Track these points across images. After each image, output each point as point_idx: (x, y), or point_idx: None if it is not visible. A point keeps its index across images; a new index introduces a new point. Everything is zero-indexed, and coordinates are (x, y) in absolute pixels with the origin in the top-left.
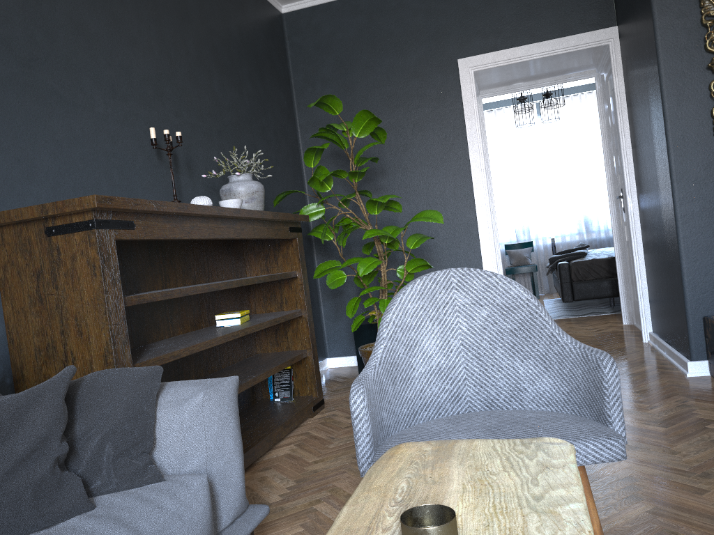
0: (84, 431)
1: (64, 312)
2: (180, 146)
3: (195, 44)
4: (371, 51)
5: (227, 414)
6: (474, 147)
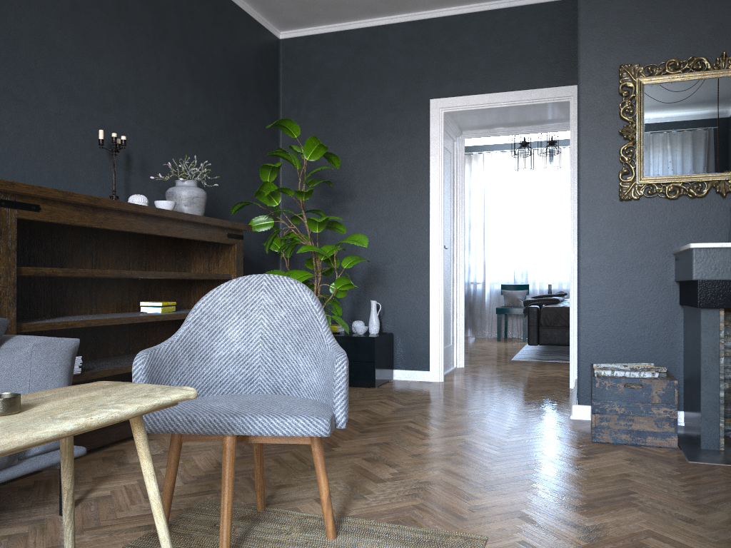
0: None
1: None
2: (135, 149)
3: (170, 60)
4: (355, 83)
5: (55, 365)
6: (435, 183)
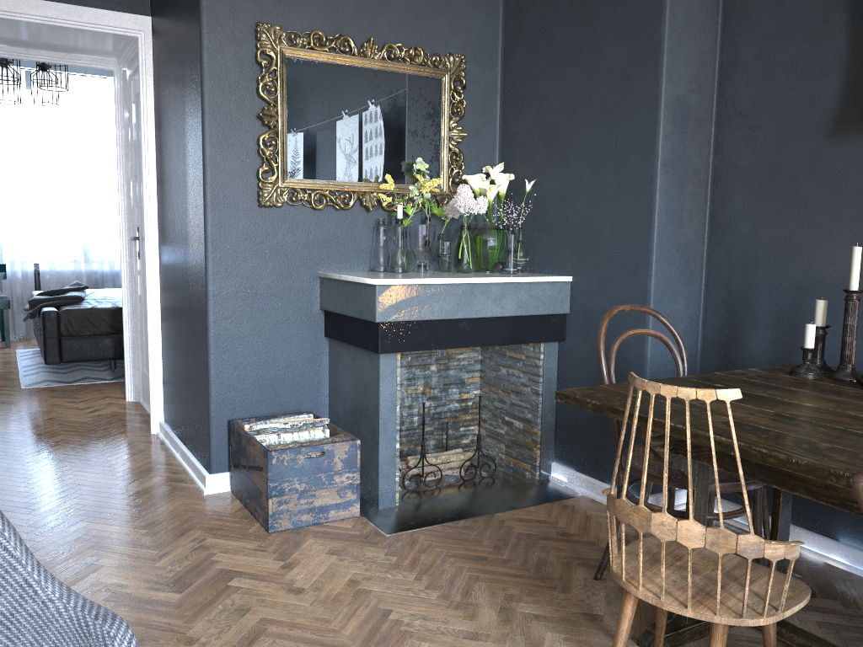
0: None
1: None
2: None
3: None
4: None
5: None
6: None
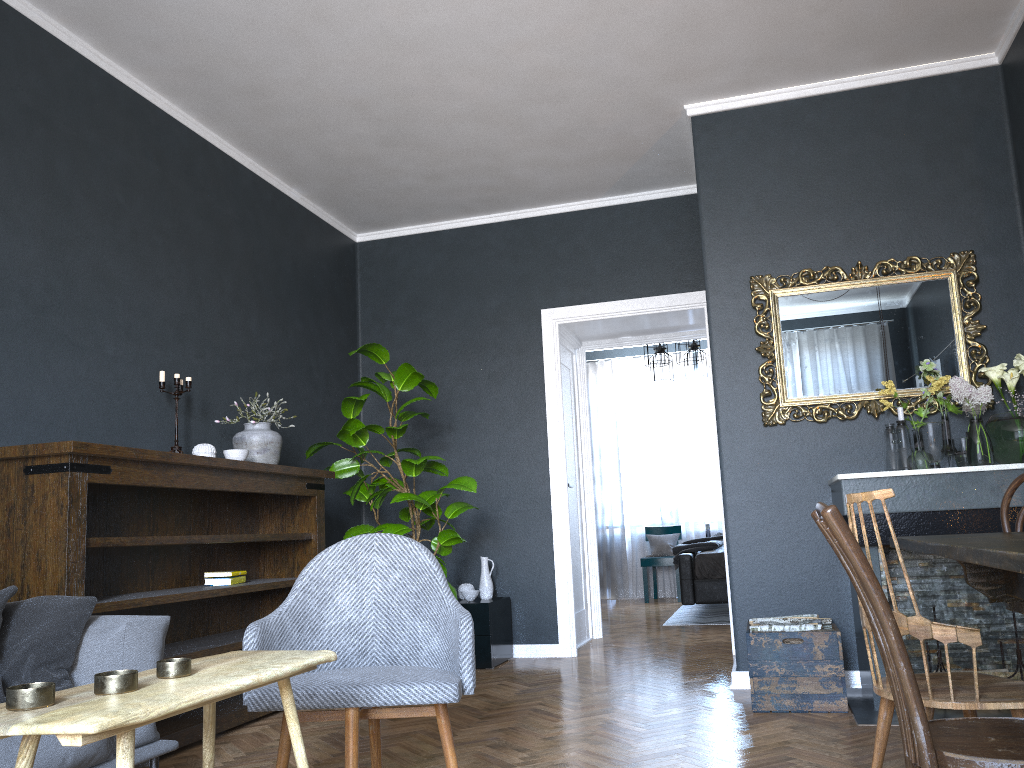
0: (13, 642)
1: (28, 546)
2: (197, 388)
3: (234, 282)
4: (449, 292)
5: (148, 646)
6: (553, 408)
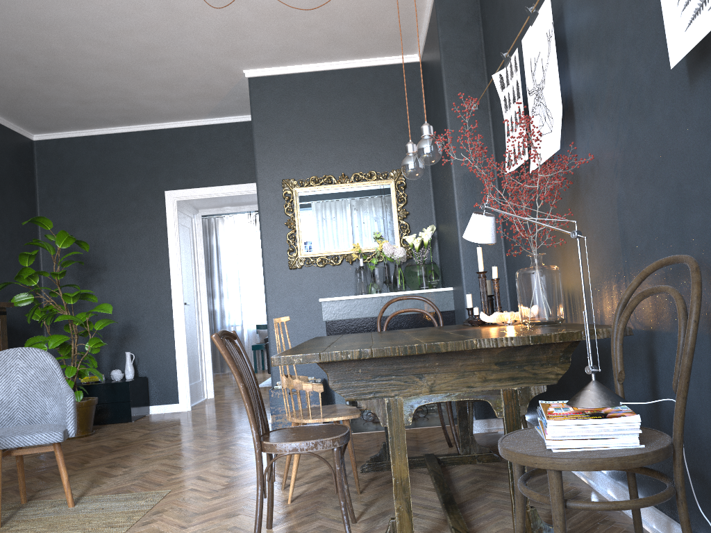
0: None
1: None
2: None
3: None
4: (102, 177)
5: None
6: (173, 255)
